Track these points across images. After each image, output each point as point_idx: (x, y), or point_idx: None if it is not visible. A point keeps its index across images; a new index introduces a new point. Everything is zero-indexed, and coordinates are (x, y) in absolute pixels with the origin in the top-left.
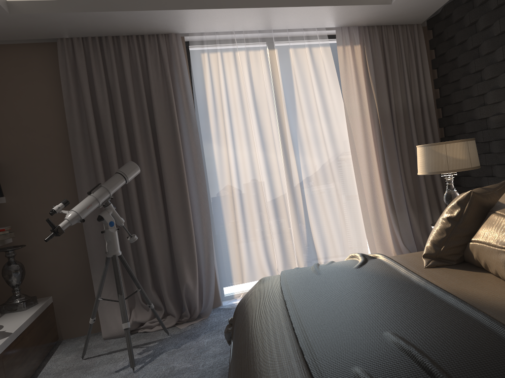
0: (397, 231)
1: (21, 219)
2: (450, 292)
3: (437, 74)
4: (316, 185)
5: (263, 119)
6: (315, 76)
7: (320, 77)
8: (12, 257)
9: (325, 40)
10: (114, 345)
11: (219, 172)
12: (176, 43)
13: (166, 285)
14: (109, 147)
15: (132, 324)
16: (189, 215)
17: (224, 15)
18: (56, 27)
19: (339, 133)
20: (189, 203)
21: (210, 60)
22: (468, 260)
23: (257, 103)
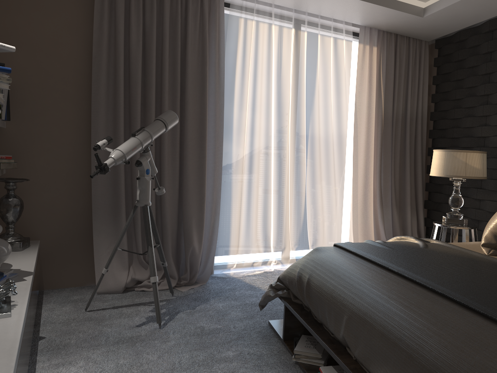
0: (382, 225)
1: (20, 150)
2: None
3: (436, 90)
4: (319, 170)
5: (285, 96)
6: (334, 67)
7: (339, 69)
8: (12, 190)
9: (349, 34)
10: (114, 301)
11: (235, 139)
12: (218, 0)
13: (171, 245)
14: (135, 92)
15: (130, 281)
16: (204, 178)
17: None
18: None
19: (346, 125)
20: (206, 165)
21: (247, 26)
22: None
23: (282, 79)
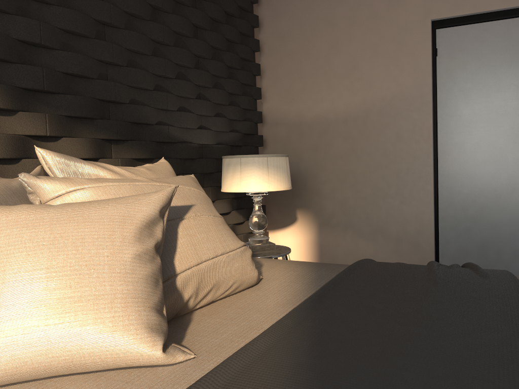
0: None
1: None
2: (294, 306)
3: None
4: None
5: None
6: None
7: None
8: None
9: None
10: None
11: None
12: None
13: None
14: None
15: None
16: None
17: None
18: None
19: None
20: None
21: None
22: None
23: None
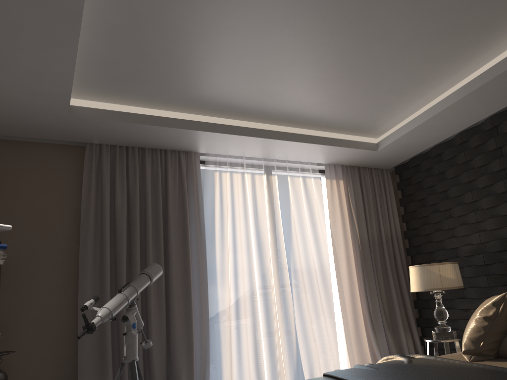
0: (378, 350)
1: (7, 322)
2: None
3: (404, 210)
4: (306, 302)
5: (264, 235)
6: (307, 202)
7: (311, 203)
8: None
9: (316, 173)
10: None
11: (220, 282)
12: (194, 160)
13: None
14: (120, 250)
15: None
16: (191, 325)
17: (248, 141)
18: (97, 132)
19: (326, 254)
20: (192, 311)
21: (222, 178)
22: (504, 354)
23: (259, 220)
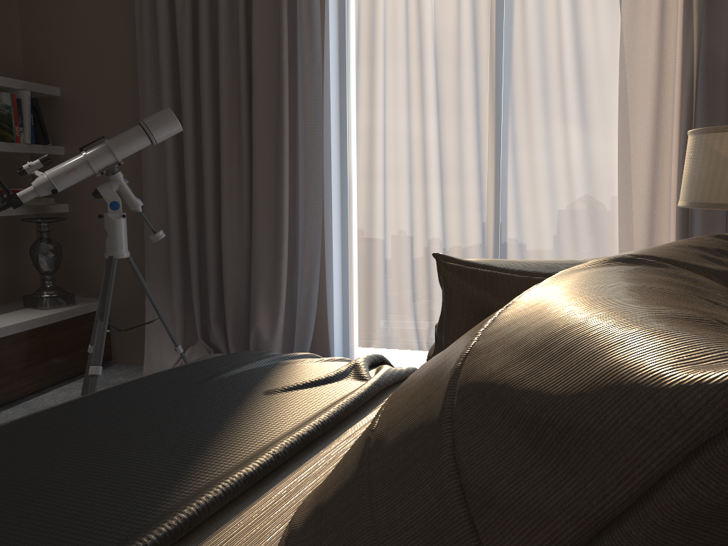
0: None
1: (81, 182)
2: None
3: None
4: (530, 201)
5: (441, 57)
6: None
7: None
8: (43, 233)
9: None
10: None
11: (352, 149)
12: None
13: (233, 323)
14: (182, 86)
15: None
16: (280, 217)
17: None
18: None
19: (597, 100)
20: (284, 195)
21: None
22: None
23: (435, 24)
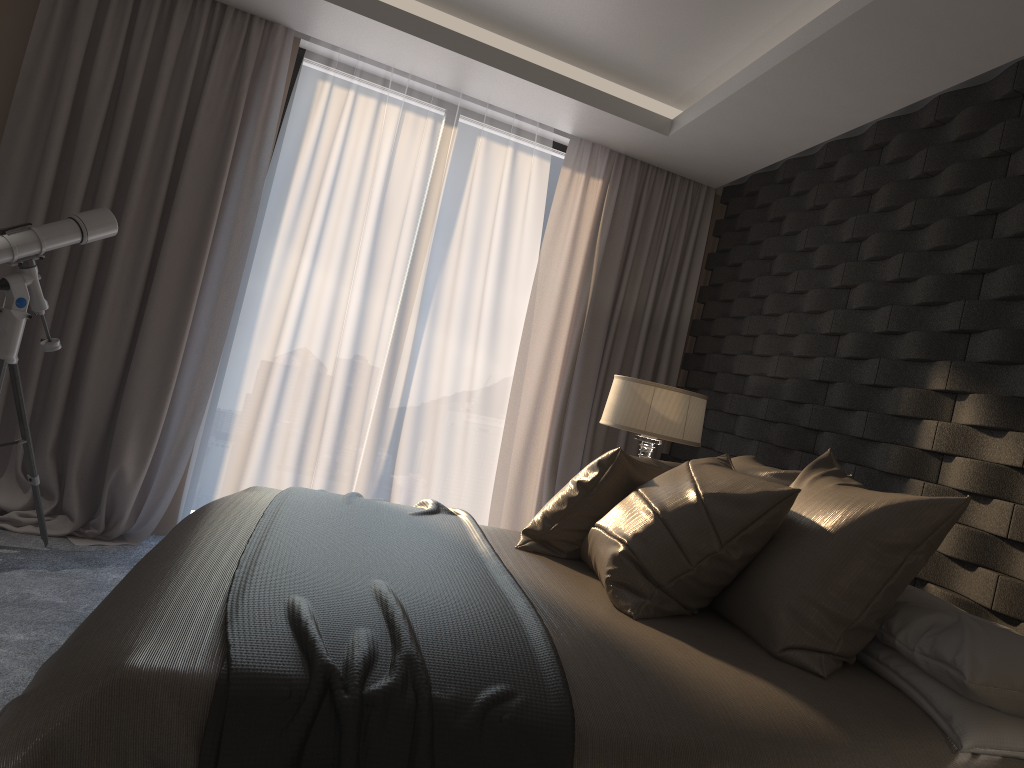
0: None
1: None
2: (518, 578)
3: (709, 280)
4: (436, 385)
5: (386, 235)
6: (506, 200)
7: (513, 205)
8: None
9: (546, 148)
10: None
11: (269, 294)
12: (282, 43)
13: (82, 458)
14: (77, 171)
15: None
16: (178, 348)
17: (381, 33)
18: None
19: (510, 312)
20: (188, 326)
21: (331, 97)
22: (583, 557)
23: (385, 203)
